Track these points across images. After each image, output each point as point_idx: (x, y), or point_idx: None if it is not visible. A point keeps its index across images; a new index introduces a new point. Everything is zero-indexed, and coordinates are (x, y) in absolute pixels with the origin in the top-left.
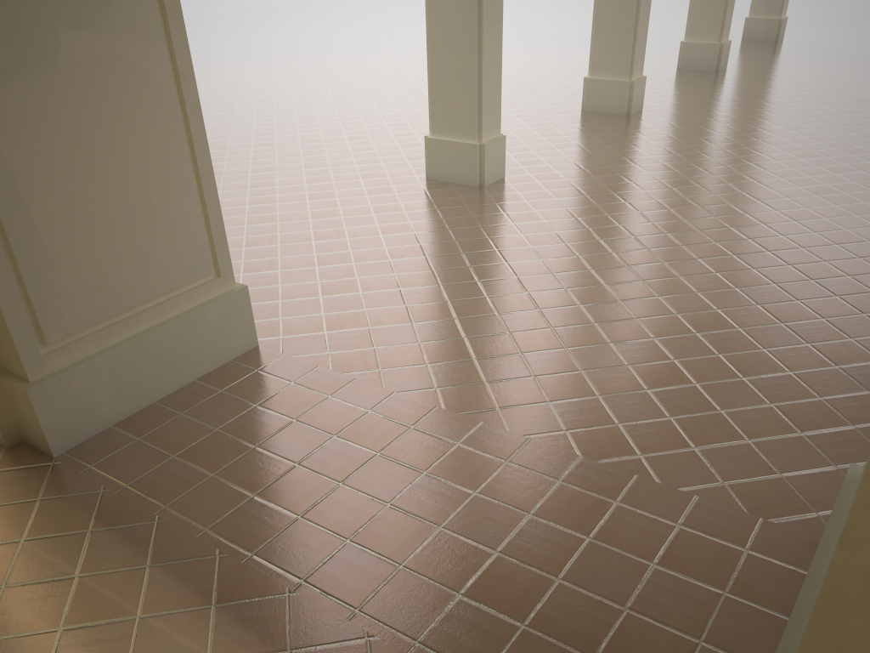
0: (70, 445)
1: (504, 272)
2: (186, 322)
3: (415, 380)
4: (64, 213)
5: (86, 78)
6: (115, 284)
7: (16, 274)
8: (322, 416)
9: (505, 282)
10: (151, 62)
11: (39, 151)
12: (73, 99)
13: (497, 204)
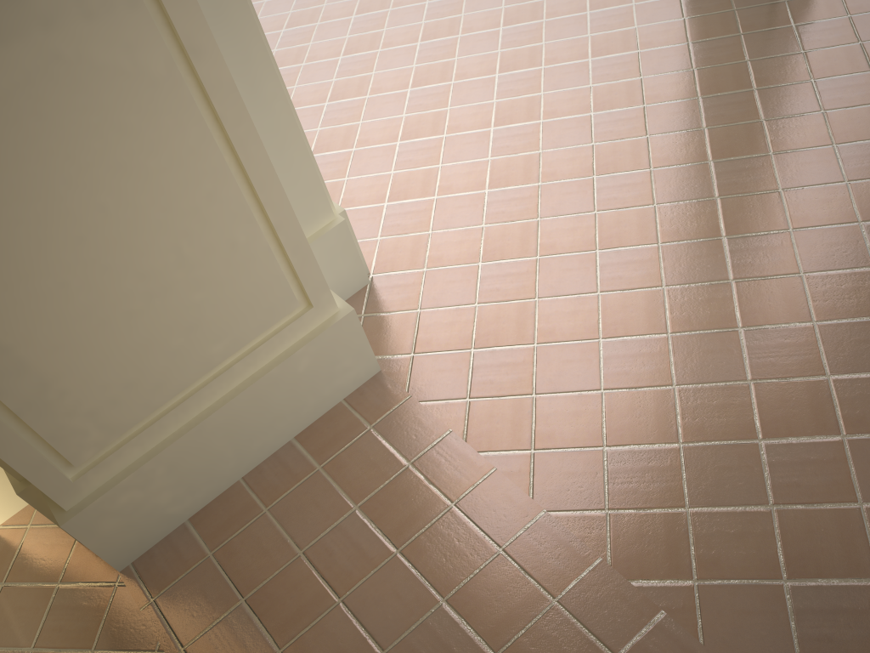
0: (136, 555)
1: (773, 216)
2: (267, 383)
3: (580, 486)
4: (48, 319)
5: (19, 121)
6: (154, 371)
7: (6, 407)
8: (435, 549)
9: (769, 244)
10: (129, 48)
11: None
12: (8, 162)
13: (795, 27)
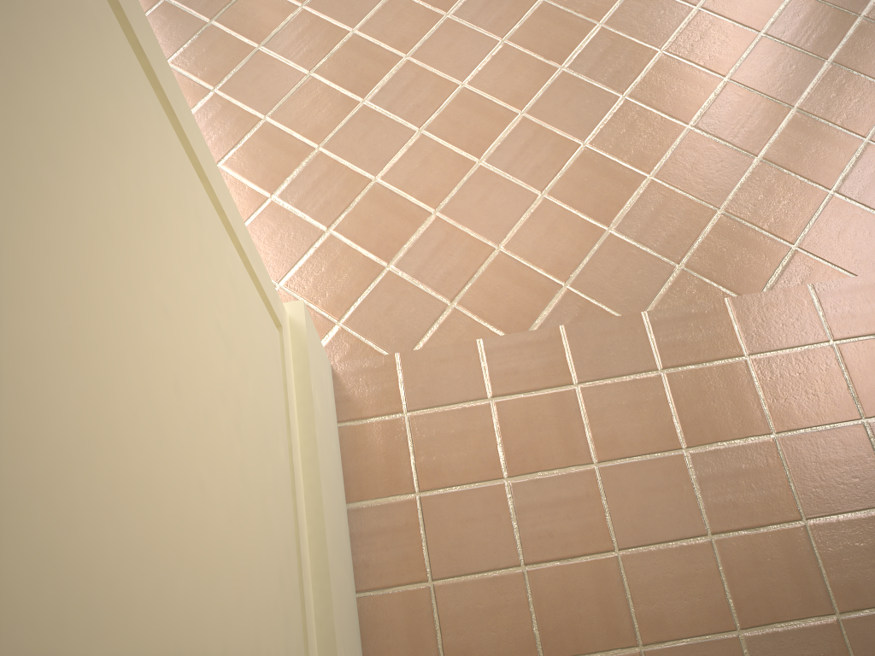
0: None
1: None
2: (320, 454)
3: (638, 271)
4: (218, 562)
5: (44, 186)
6: (279, 537)
7: None
8: (619, 428)
9: None
10: None
11: (141, 526)
12: (76, 293)
13: None
